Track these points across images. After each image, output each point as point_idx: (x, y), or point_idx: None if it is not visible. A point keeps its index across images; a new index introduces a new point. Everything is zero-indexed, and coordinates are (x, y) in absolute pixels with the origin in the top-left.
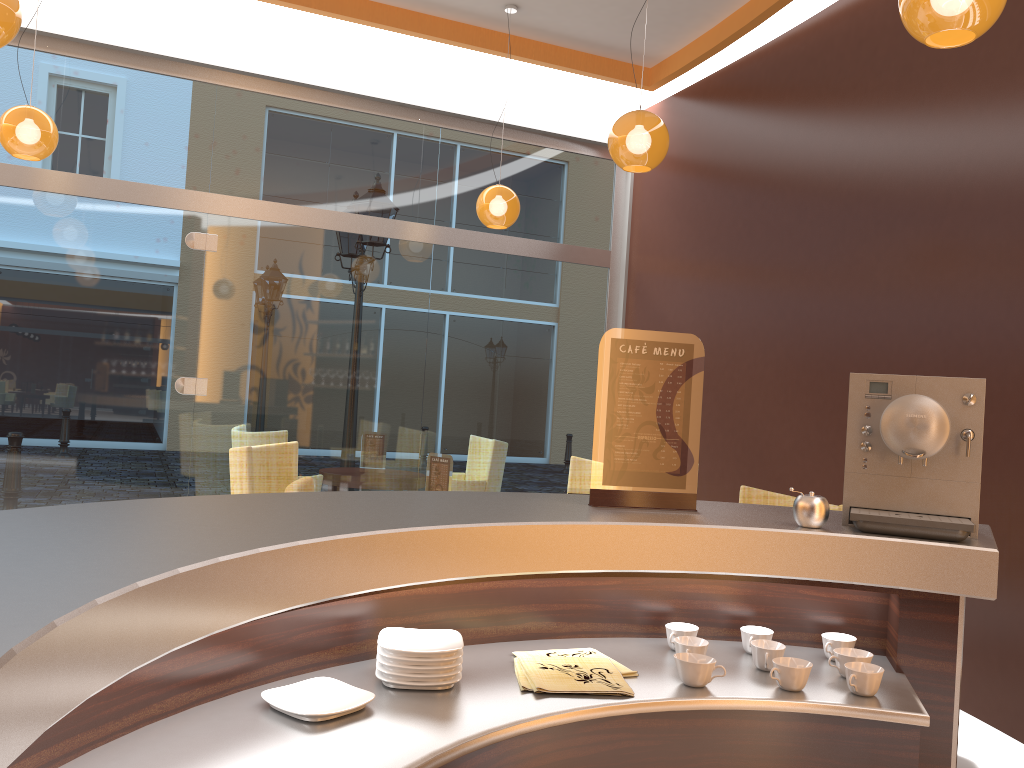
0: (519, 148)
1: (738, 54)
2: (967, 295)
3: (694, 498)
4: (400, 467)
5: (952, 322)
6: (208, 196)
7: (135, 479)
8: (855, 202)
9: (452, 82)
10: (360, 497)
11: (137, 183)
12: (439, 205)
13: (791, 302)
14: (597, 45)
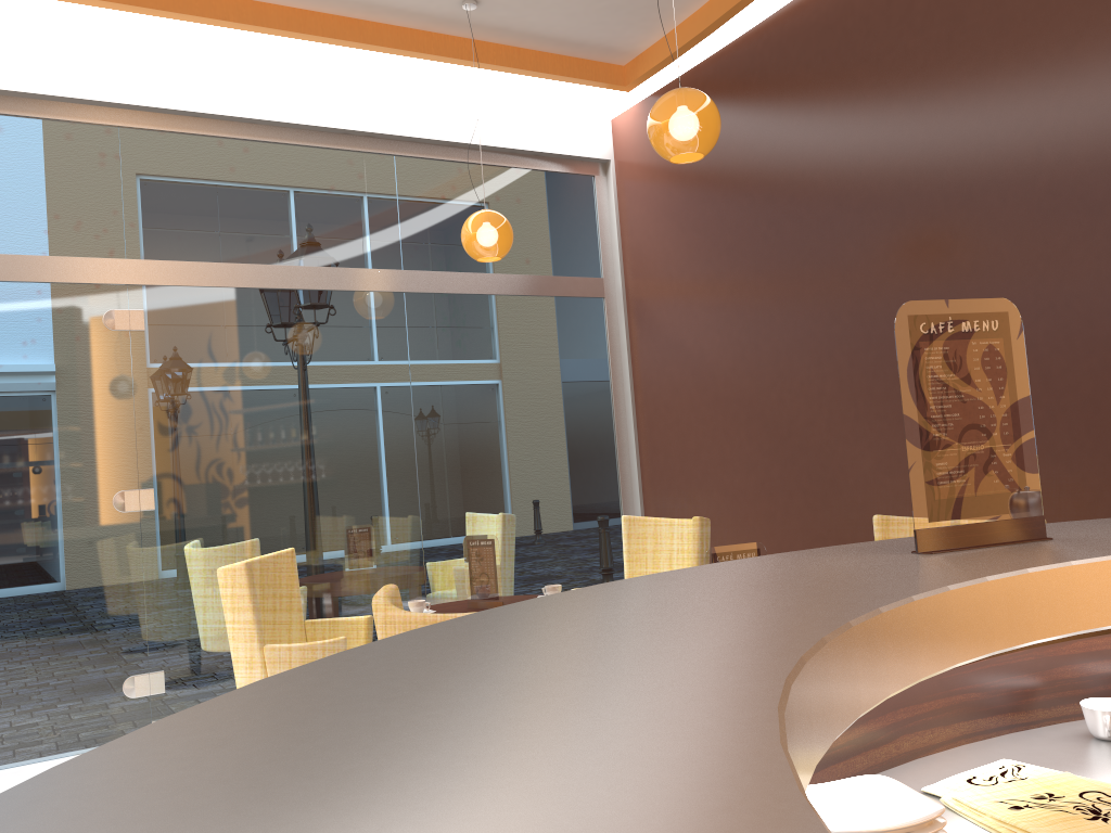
0: (486, 171)
1: (729, 37)
2: (1085, 259)
3: (1042, 522)
4: (402, 562)
5: (1070, 293)
6: (125, 263)
7: (76, 628)
8: (913, 178)
9: (401, 101)
10: (625, 593)
11: (32, 256)
12: (405, 246)
13: (846, 302)
14: (566, 42)
